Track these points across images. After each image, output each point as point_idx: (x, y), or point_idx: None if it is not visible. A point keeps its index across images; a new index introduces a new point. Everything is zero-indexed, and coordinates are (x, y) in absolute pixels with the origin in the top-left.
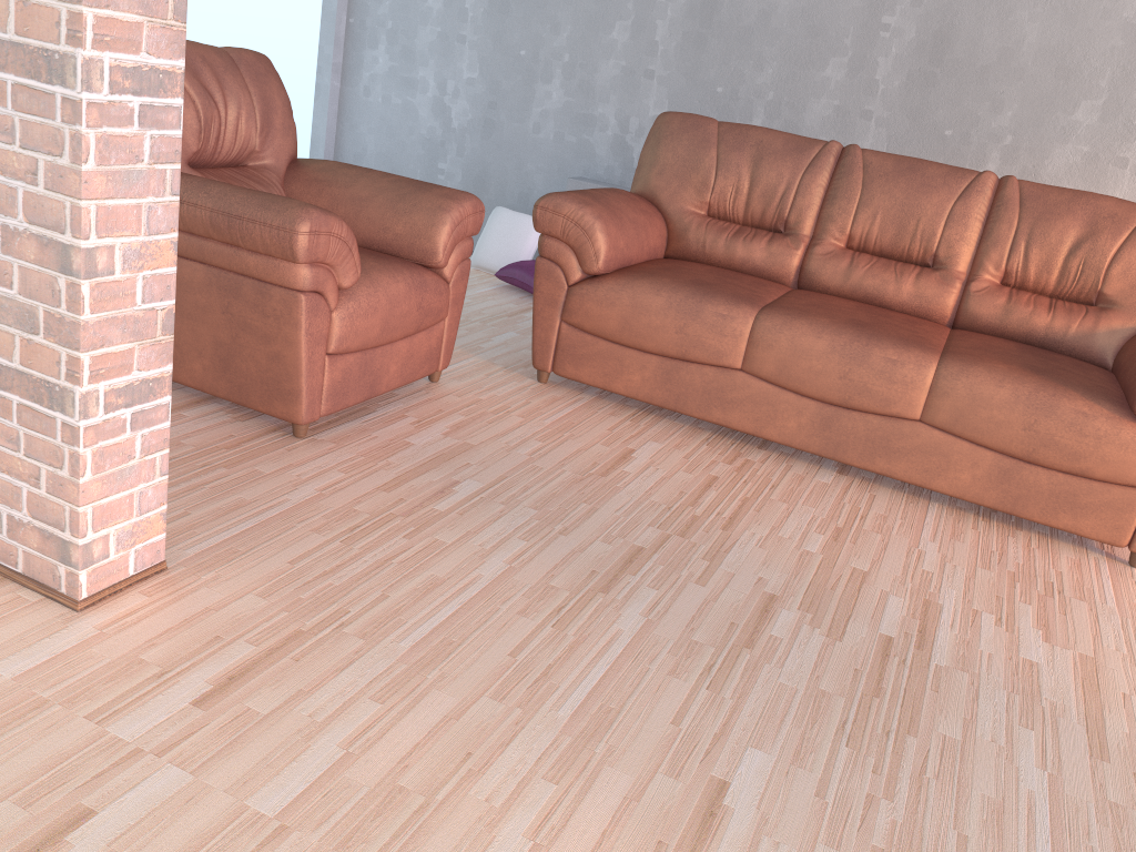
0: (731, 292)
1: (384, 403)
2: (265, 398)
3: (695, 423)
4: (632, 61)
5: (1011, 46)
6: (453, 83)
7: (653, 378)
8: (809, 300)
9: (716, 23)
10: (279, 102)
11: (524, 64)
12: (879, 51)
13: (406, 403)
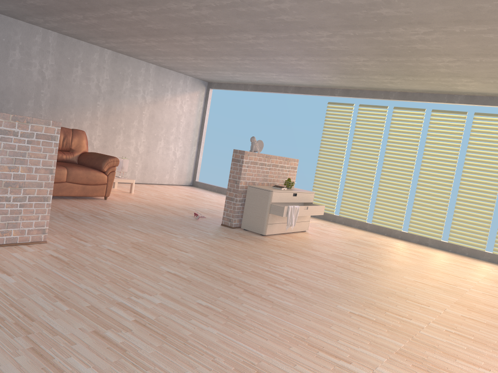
0: None
1: None
2: None
3: None
4: None
5: (8, 86)
6: None
7: None
8: None
9: None
10: None
11: None
12: None
13: None
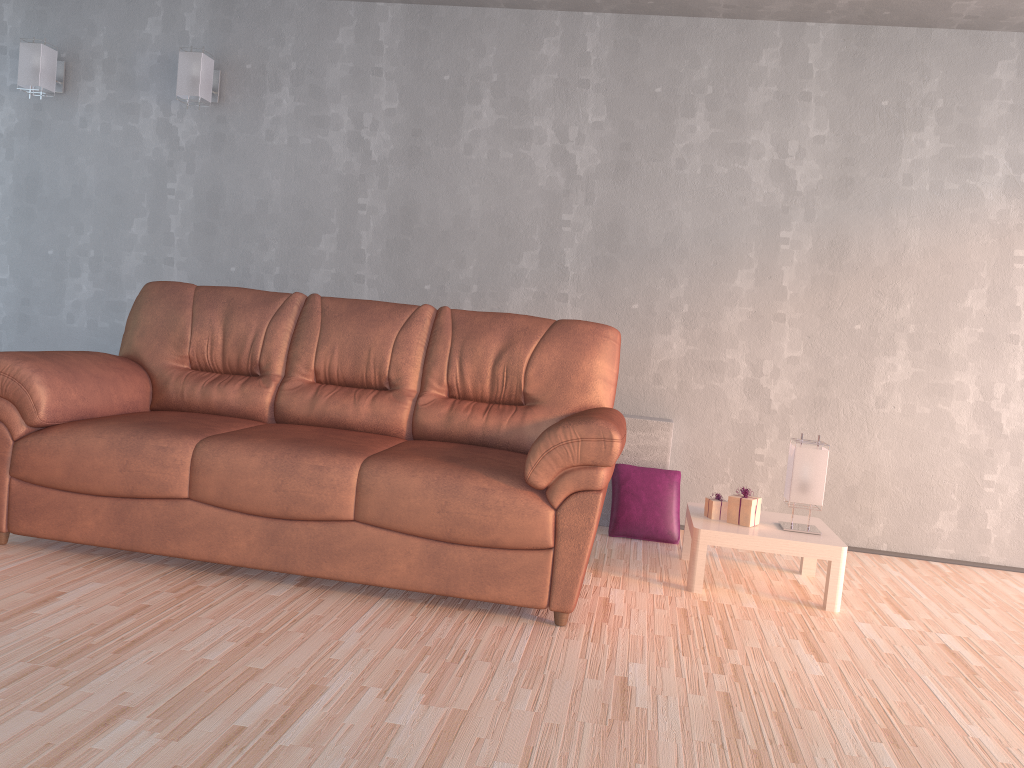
0: (181, 427)
1: None
2: None
3: (162, 561)
4: (153, 251)
5: (462, 214)
6: None
7: (107, 520)
8: (268, 428)
9: (222, 214)
10: None
11: (53, 262)
12: (360, 226)
13: None
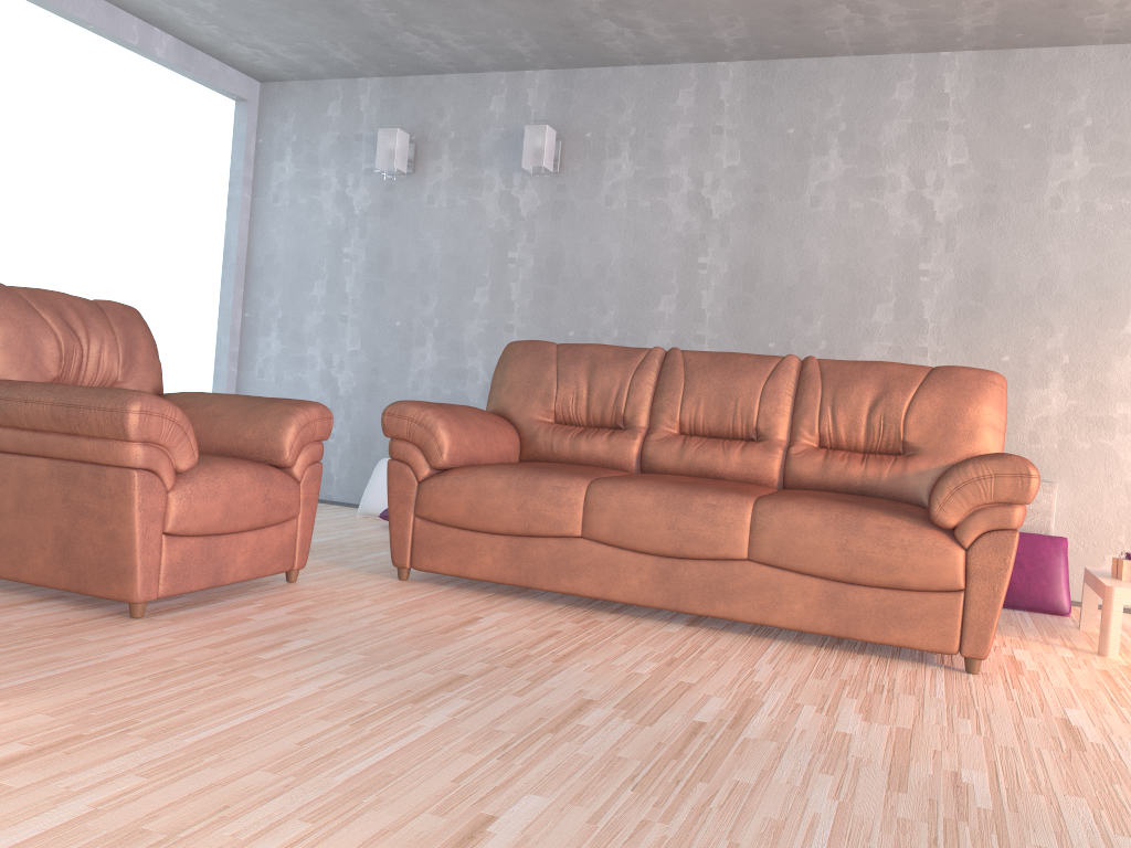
0: (568, 470)
1: (234, 596)
2: (102, 581)
3: (550, 599)
4: (494, 319)
5: (808, 268)
6: (338, 357)
7: (504, 557)
8: (644, 474)
9: (561, 280)
10: (143, 341)
11: (400, 333)
12: (700, 285)
13: (257, 595)
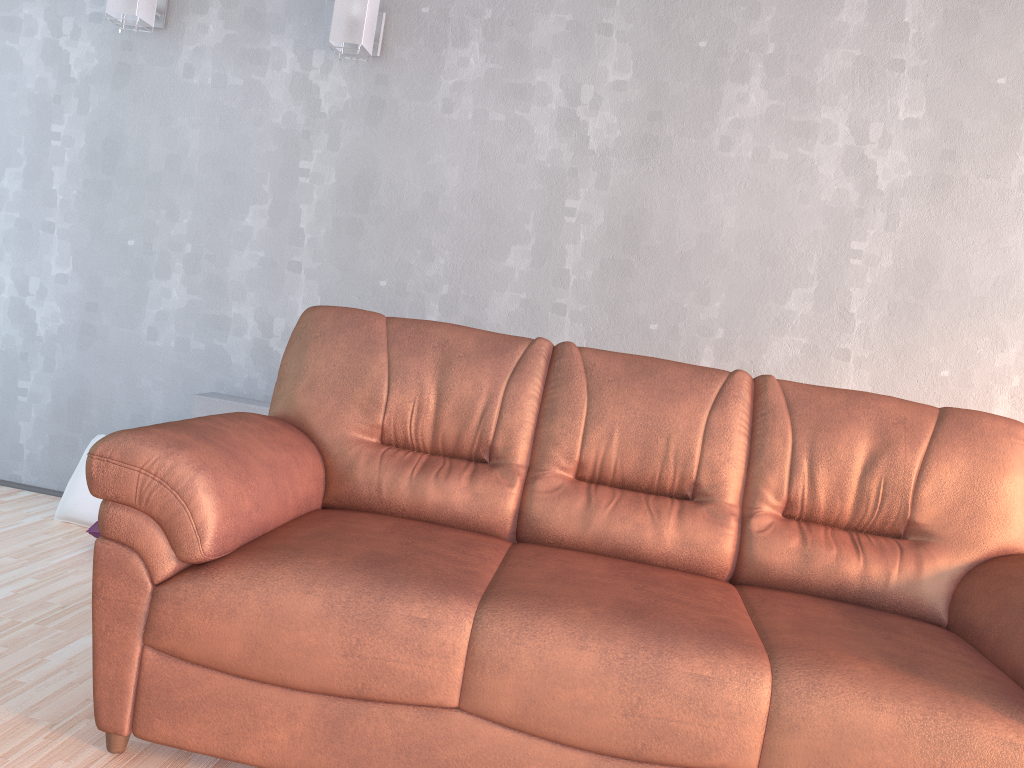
0: (430, 572)
1: None
2: None
3: None
4: (273, 251)
5: (709, 231)
6: (37, 281)
7: (311, 734)
8: (544, 566)
9: (373, 208)
10: None
11: (133, 257)
12: (566, 238)
13: None
